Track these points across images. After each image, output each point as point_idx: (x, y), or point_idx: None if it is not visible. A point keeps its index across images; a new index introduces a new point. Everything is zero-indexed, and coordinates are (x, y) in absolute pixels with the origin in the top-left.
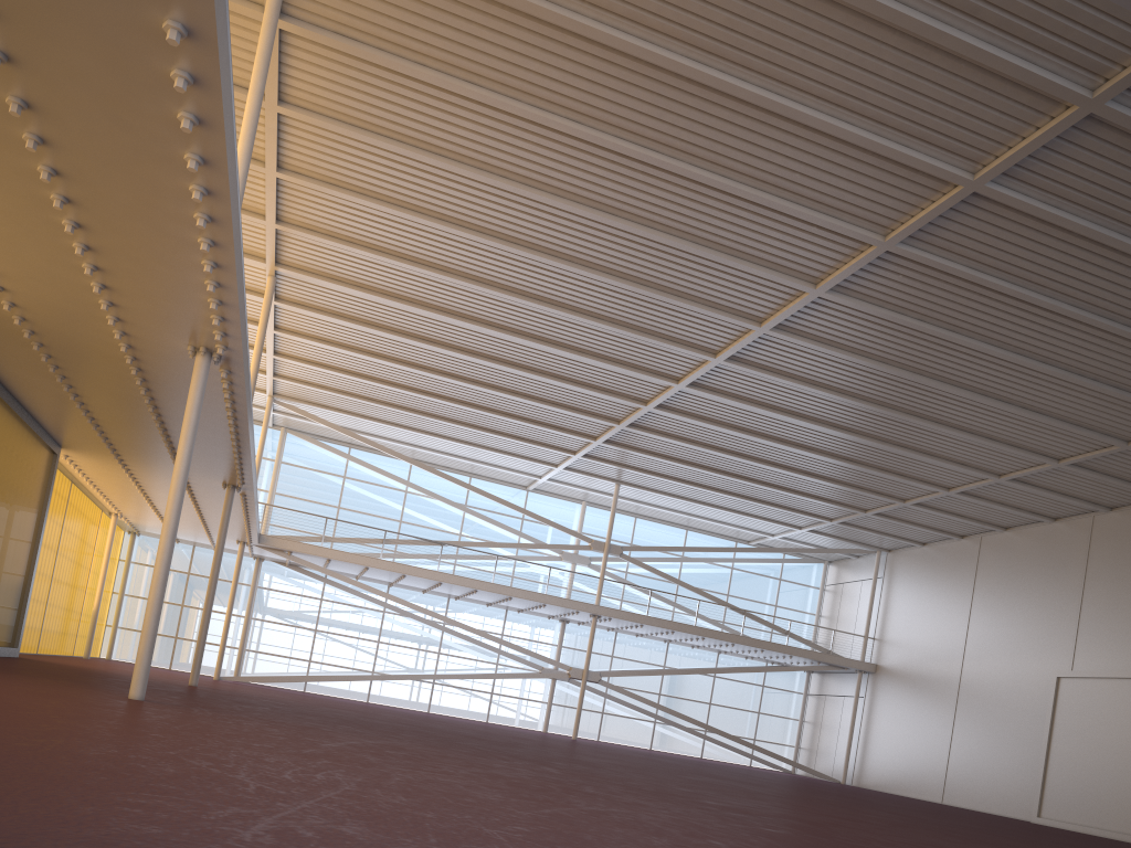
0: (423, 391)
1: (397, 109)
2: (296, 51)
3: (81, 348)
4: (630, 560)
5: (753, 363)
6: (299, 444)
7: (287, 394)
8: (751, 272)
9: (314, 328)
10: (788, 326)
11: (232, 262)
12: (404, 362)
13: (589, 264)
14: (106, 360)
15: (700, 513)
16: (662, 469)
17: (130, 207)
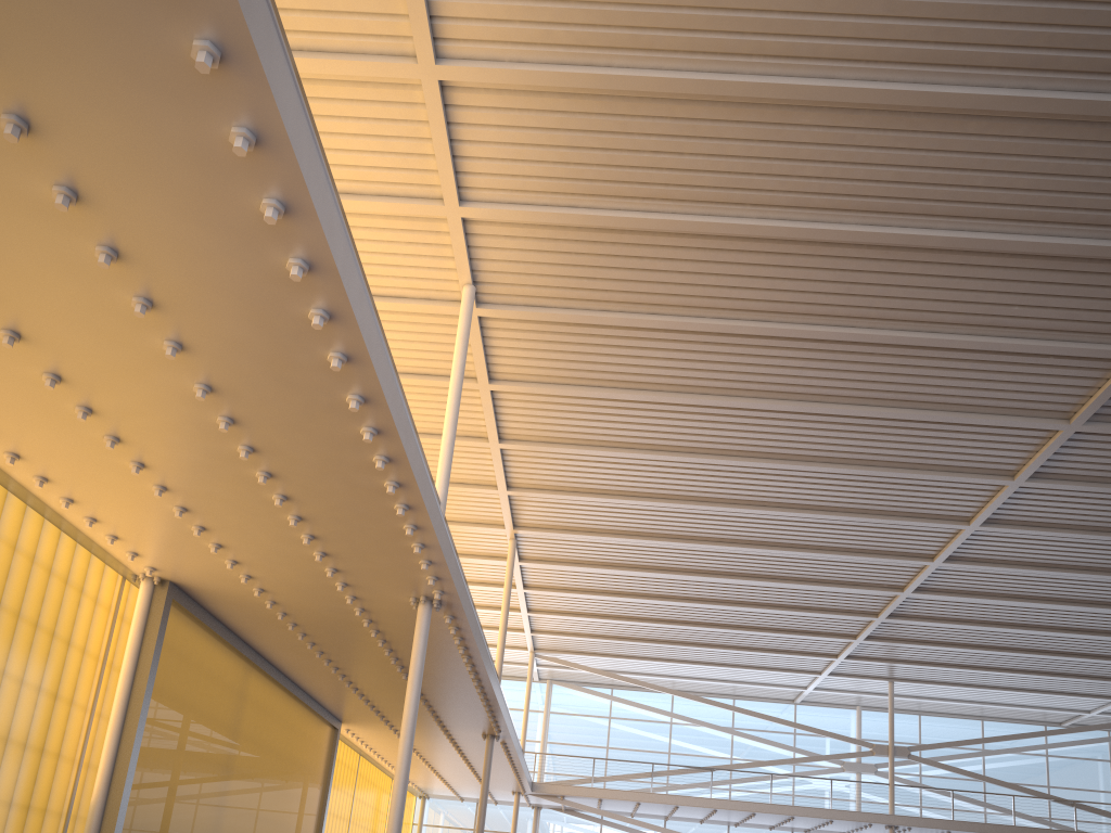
0: (670, 620)
1: (592, 358)
2: (496, 332)
3: (326, 620)
4: (920, 760)
5: (1015, 522)
6: (565, 692)
7: (546, 647)
8: (988, 423)
9: (558, 580)
10: (1046, 472)
11: (420, 499)
12: (646, 595)
13: (807, 458)
14: (349, 628)
15: (994, 699)
16: (937, 657)
17: (320, 466)
